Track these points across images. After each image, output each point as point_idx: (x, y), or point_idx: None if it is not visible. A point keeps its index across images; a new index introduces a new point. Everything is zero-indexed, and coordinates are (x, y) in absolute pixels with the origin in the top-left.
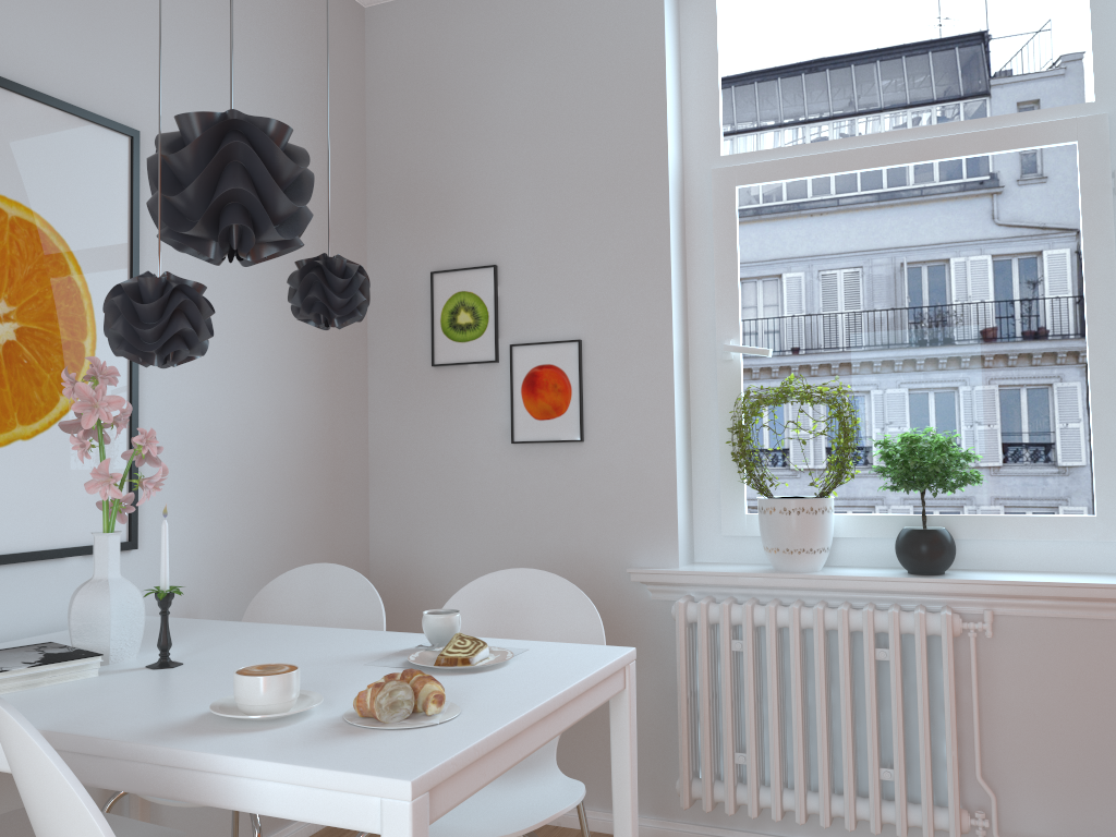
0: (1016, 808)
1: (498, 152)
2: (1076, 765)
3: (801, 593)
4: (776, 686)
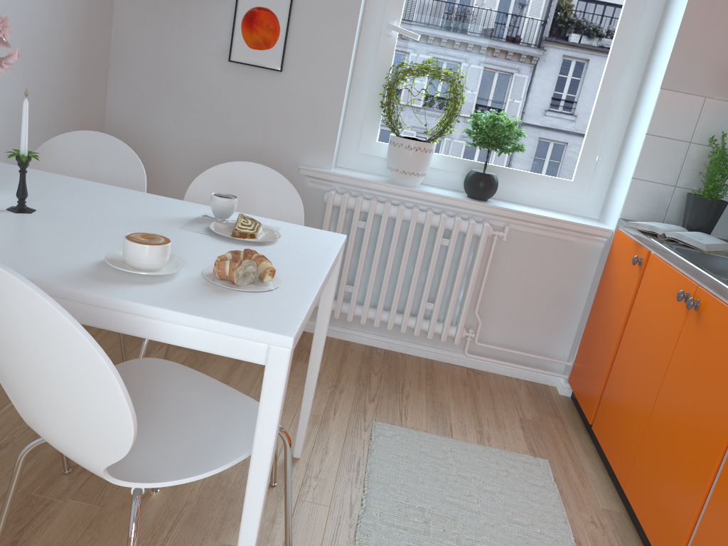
0: (488, 328)
1: None
2: (524, 311)
3: (404, 199)
4: (380, 251)
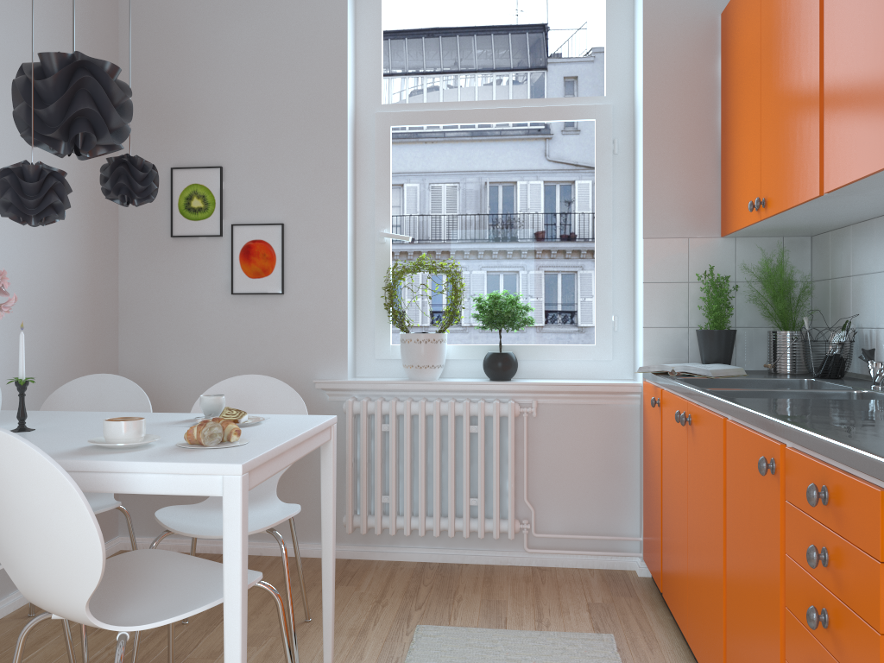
0: (545, 517)
1: (225, 84)
2: (578, 489)
3: (426, 393)
4: (409, 451)
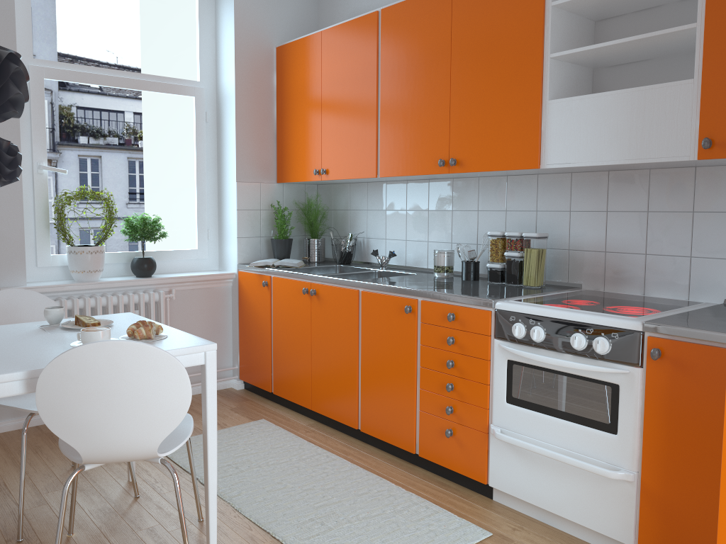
0: None
1: None
2: None
3: (94, 291)
4: None
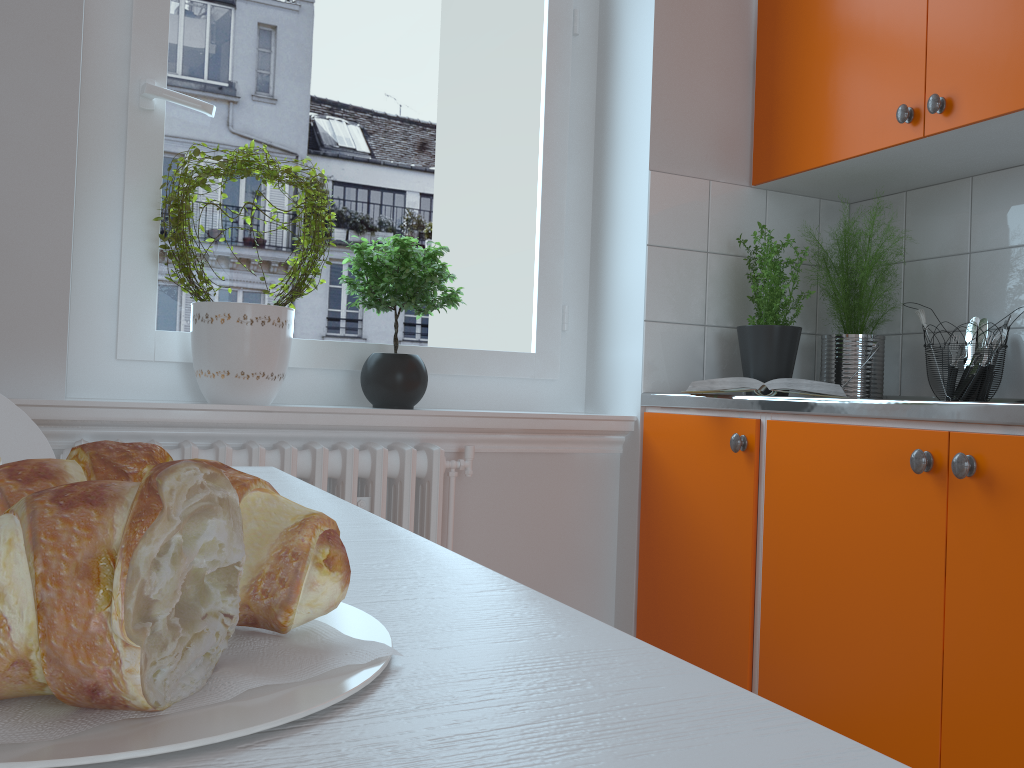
0: None
1: None
2: None
3: (253, 433)
4: None
